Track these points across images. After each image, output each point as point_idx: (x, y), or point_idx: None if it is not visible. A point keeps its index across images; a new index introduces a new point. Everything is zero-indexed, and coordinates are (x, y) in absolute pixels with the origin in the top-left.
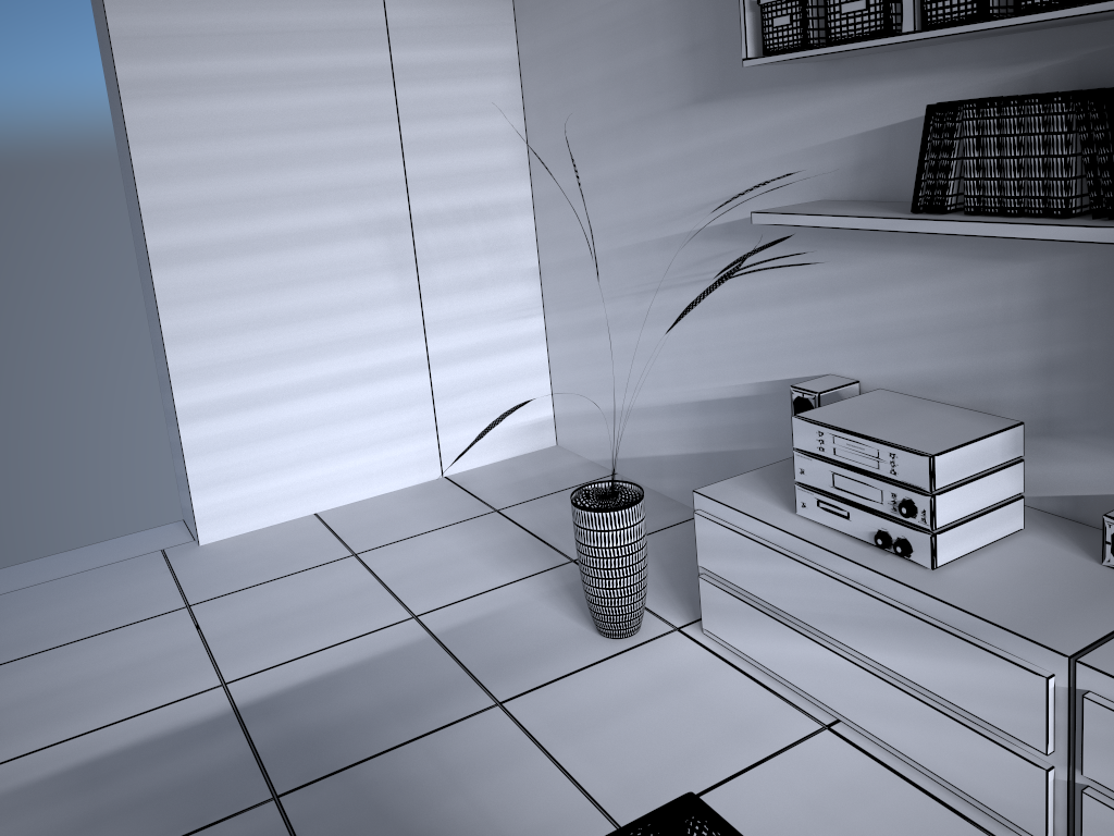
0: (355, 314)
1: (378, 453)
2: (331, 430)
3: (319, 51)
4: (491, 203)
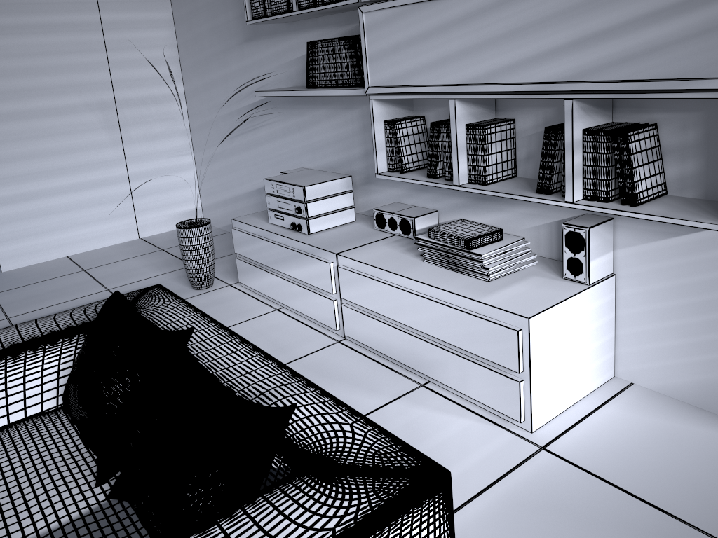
0: (85, 151)
1: (101, 225)
2: (74, 213)
3: (59, 13)
4: (161, 94)
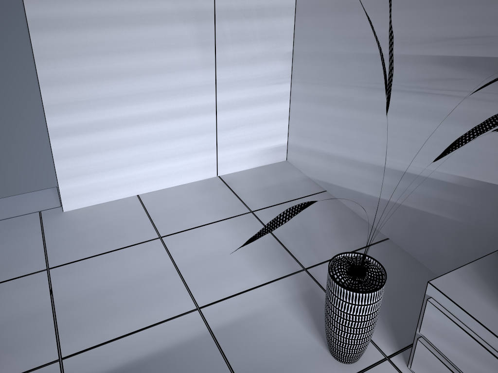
0: (171, 74)
1: (179, 161)
2: (151, 146)
3: None
4: (268, 6)
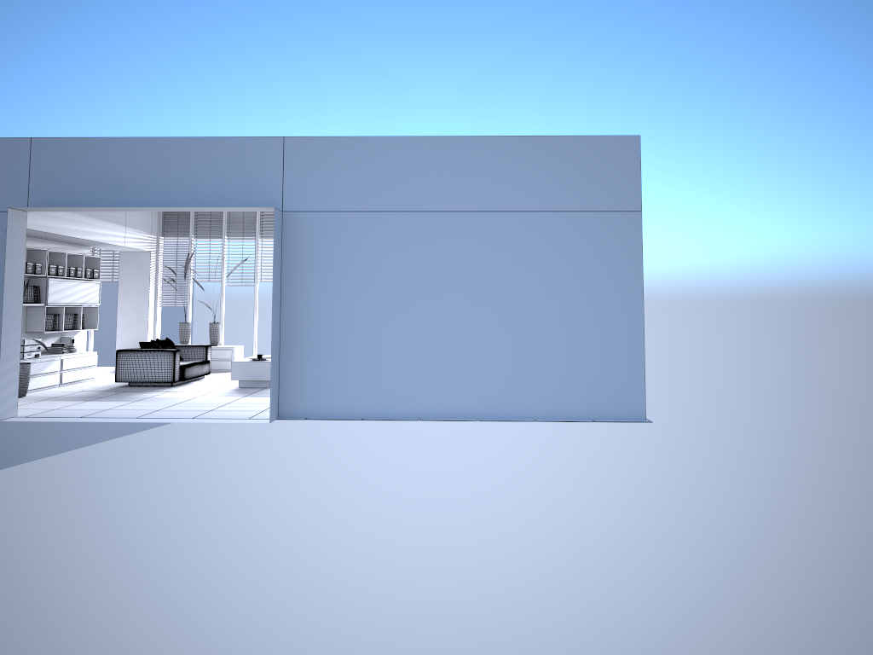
0: None
1: None
2: None
3: None
4: None
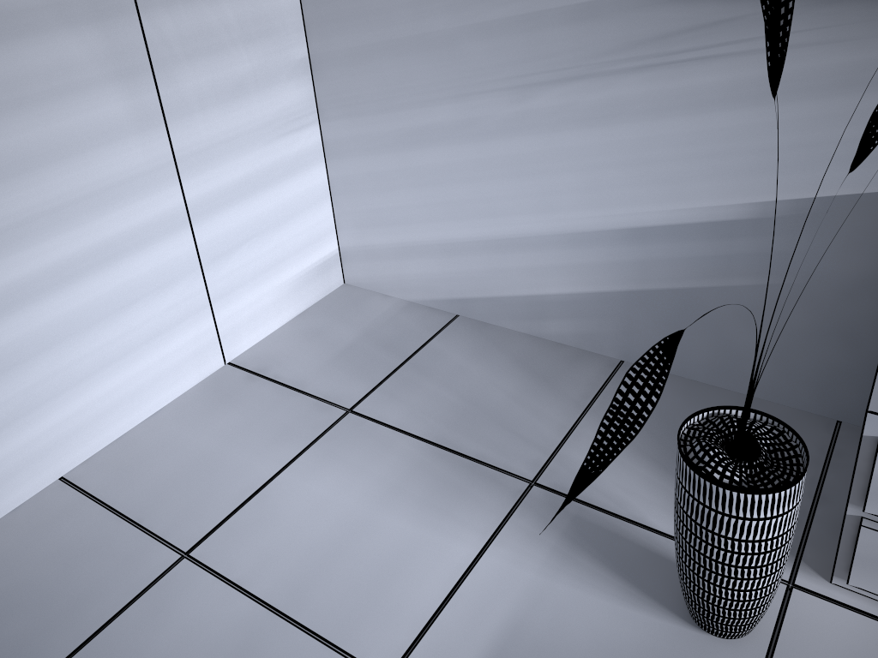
0: (69, 161)
1: (138, 362)
2: (63, 351)
3: None
4: None
